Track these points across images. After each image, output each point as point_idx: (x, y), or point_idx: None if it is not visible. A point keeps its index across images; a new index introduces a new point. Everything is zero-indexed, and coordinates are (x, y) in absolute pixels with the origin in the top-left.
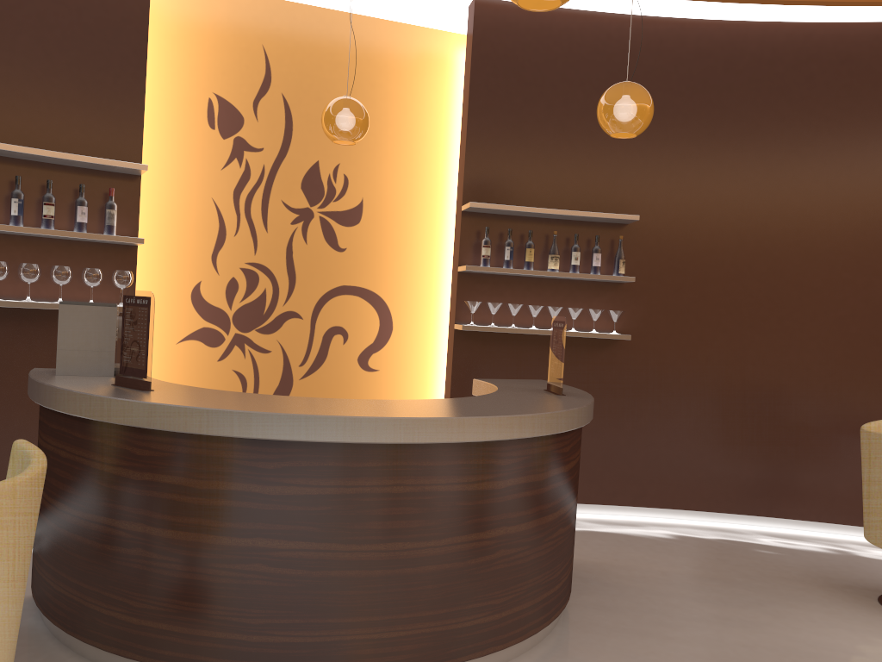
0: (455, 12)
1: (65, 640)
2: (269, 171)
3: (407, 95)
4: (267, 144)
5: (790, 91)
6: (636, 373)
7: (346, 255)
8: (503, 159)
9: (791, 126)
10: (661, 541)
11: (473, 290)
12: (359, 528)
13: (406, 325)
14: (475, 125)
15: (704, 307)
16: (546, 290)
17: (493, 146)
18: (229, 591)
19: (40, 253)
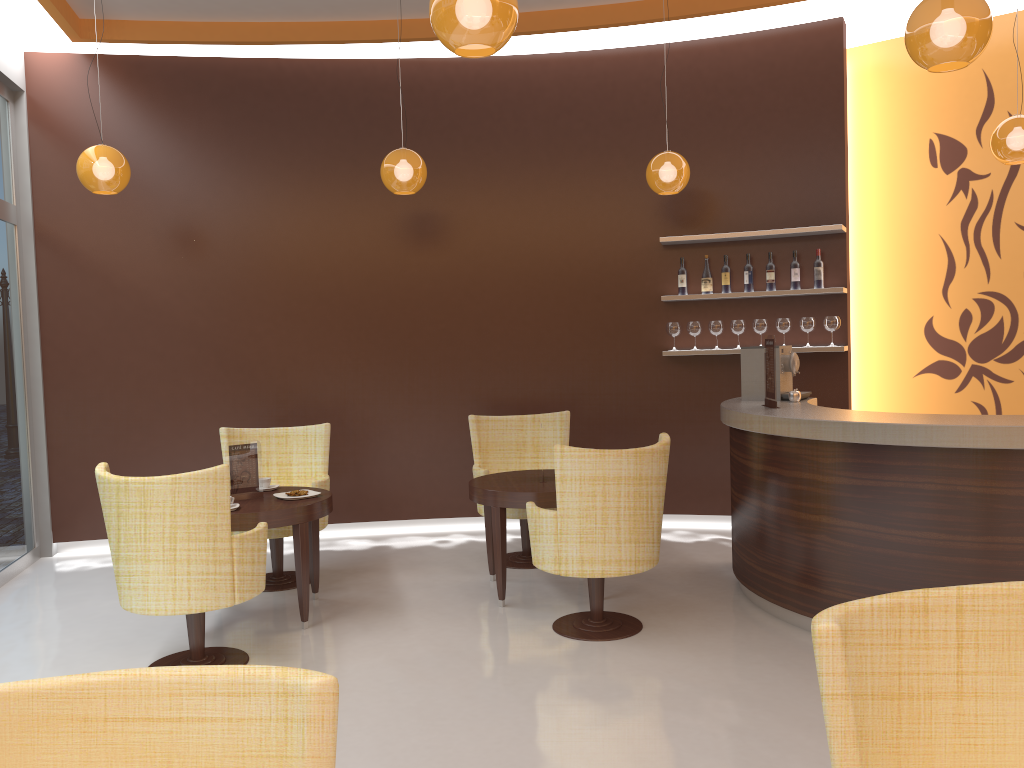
0: None
1: (740, 584)
2: (997, 196)
3: None
4: (993, 168)
5: None
6: None
7: None
8: None
9: None
10: None
11: None
12: (896, 516)
13: None
14: None
15: None
16: None
17: None
18: (807, 554)
19: (770, 310)
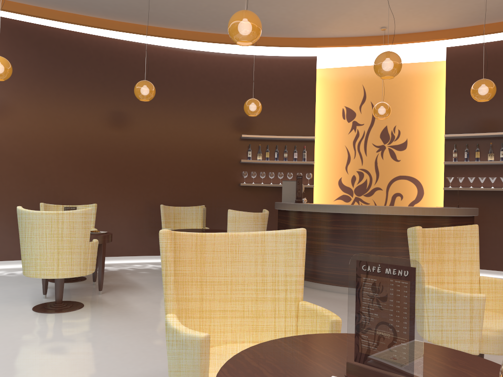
0: (444, 52)
1: None
2: (366, 132)
3: (426, 92)
4: (365, 122)
5: None
6: None
7: (400, 163)
8: (464, 114)
9: None
10: None
11: (452, 173)
12: (355, 240)
13: (430, 191)
14: (449, 101)
15: None
16: (490, 170)
17: (458, 108)
18: (319, 258)
19: (283, 169)
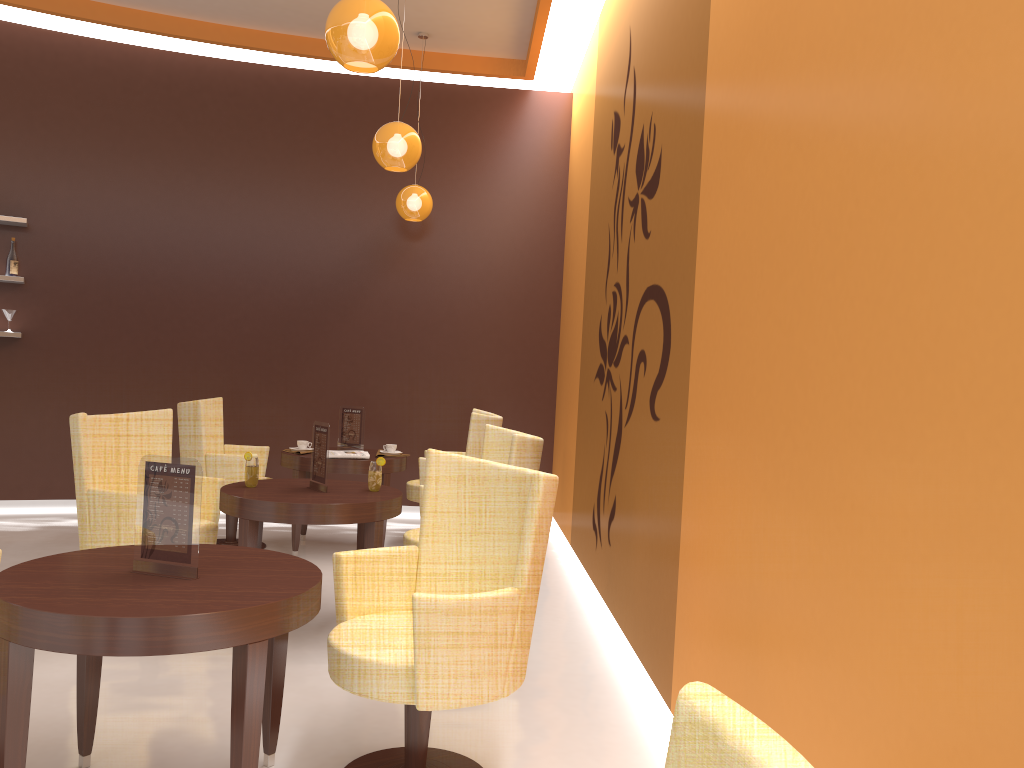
0: None
1: None
2: None
3: None
4: None
5: (186, 116)
6: (39, 371)
7: None
8: None
9: (188, 147)
10: (46, 524)
11: None
12: None
13: None
14: None
15: (109, 308)
16: None
17: None
18: None
19: None
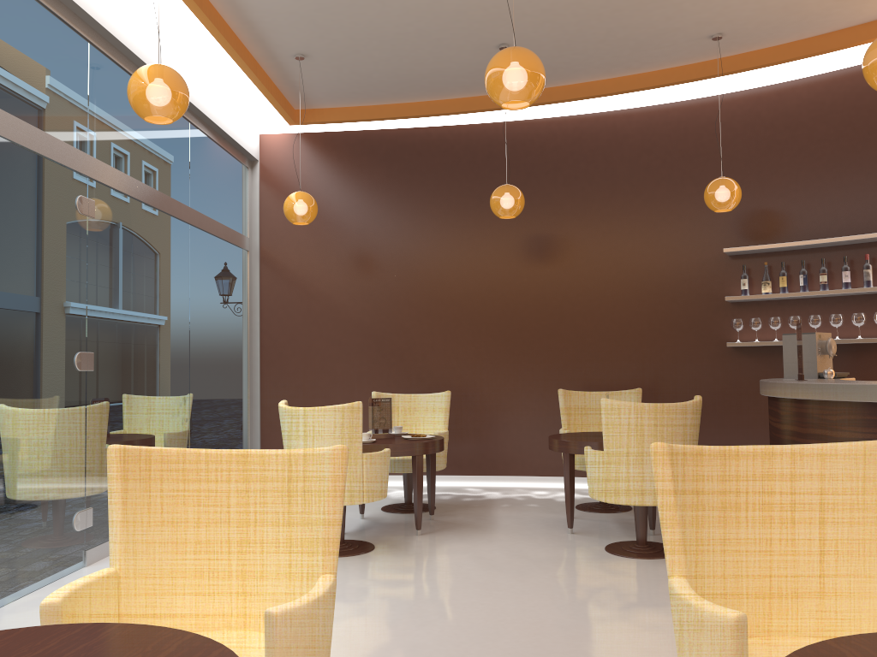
0: None
1: None
2: None
3: None
4: None
5: None
6: None
7: None
8: None
9: None
10: None
11: None
12: None
13: None
14: None
15: None
16: None
17: None
18: None
19: (825, 308)
